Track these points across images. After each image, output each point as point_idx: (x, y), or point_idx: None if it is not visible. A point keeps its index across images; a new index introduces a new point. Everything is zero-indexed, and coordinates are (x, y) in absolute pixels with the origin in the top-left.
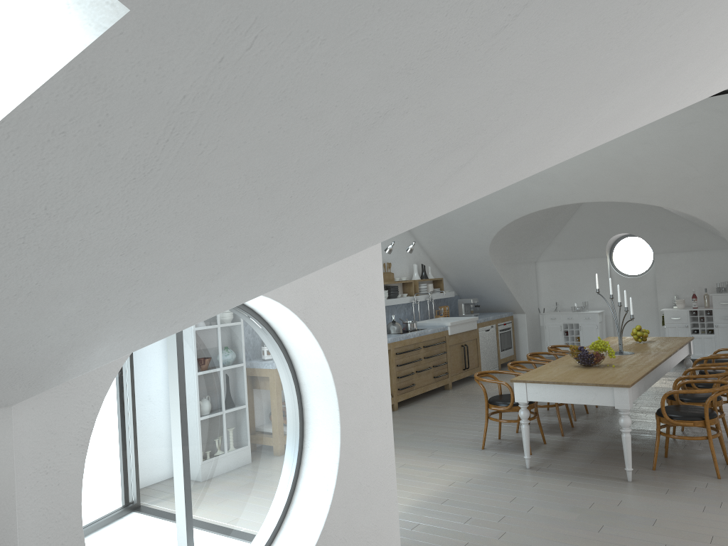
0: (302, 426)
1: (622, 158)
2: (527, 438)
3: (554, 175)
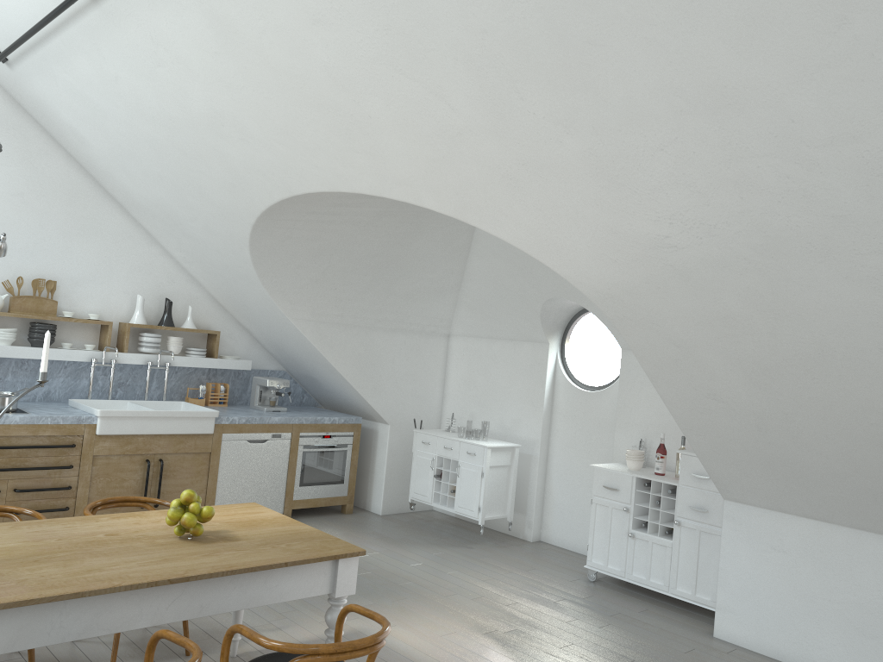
0: None
1: (304, 69)
2: None
3: (235, 119)
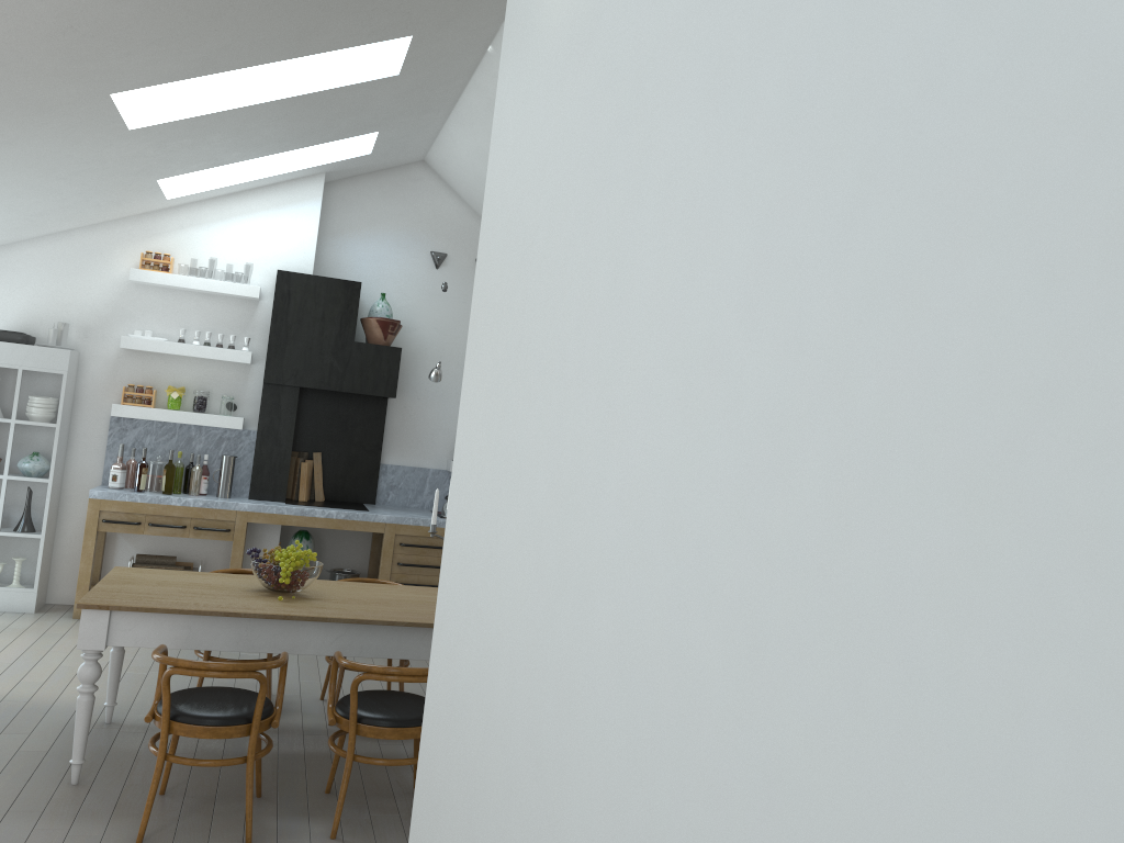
0: None
1: None
2: (109, 670)
3: None
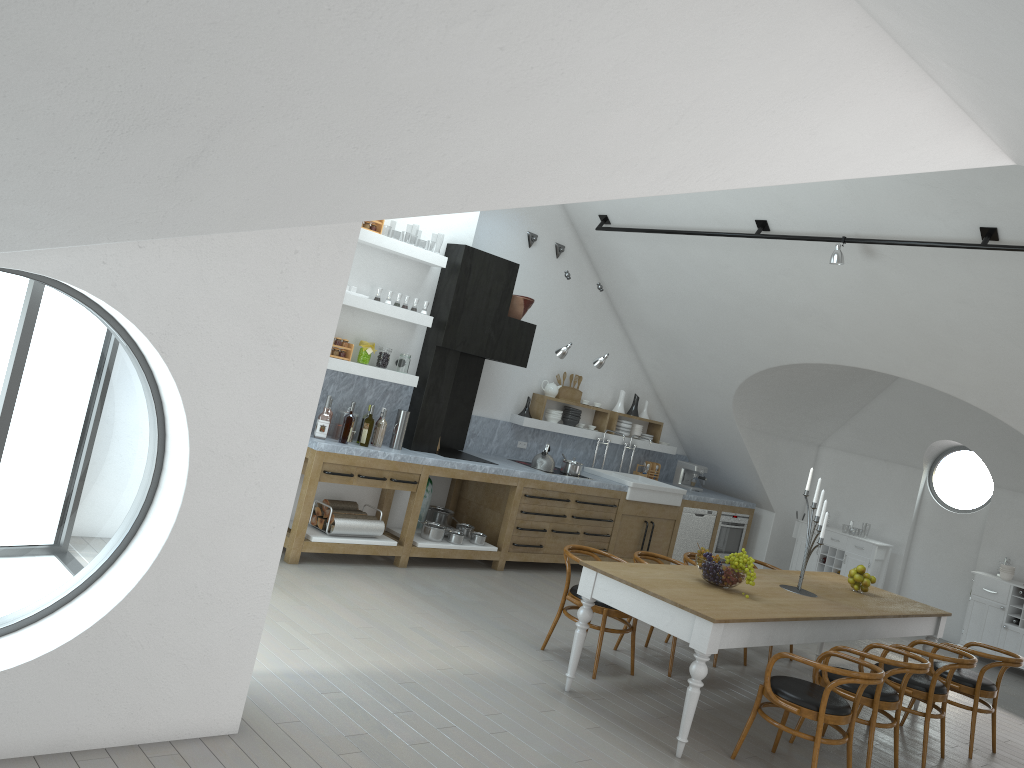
0: (154, 490)
1: (927, 316)
2: (576, 649)
3: (828, 316)
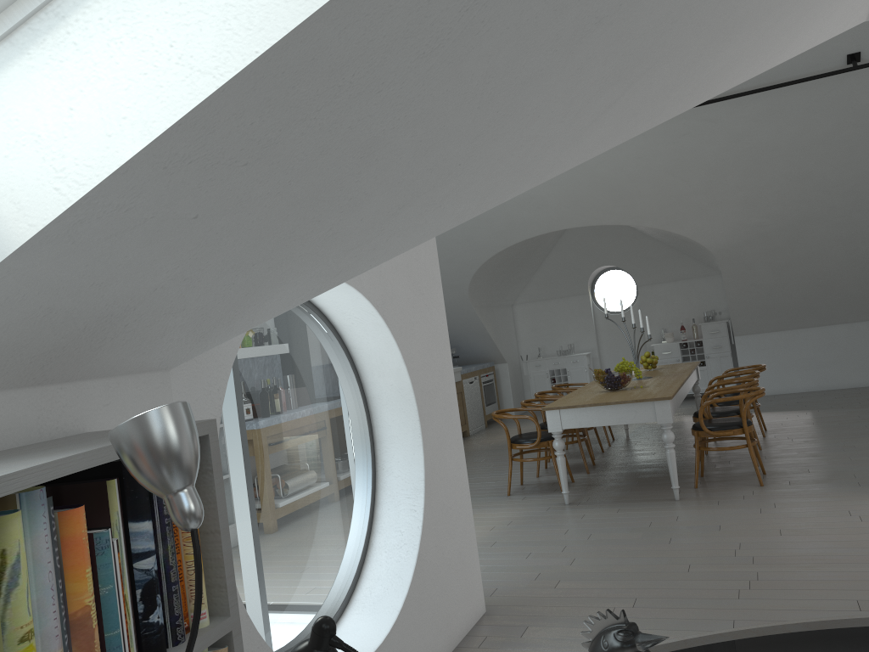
0: (373, 447)
1: (615, 175)
2: (564, 471)
3: (542, 198)
